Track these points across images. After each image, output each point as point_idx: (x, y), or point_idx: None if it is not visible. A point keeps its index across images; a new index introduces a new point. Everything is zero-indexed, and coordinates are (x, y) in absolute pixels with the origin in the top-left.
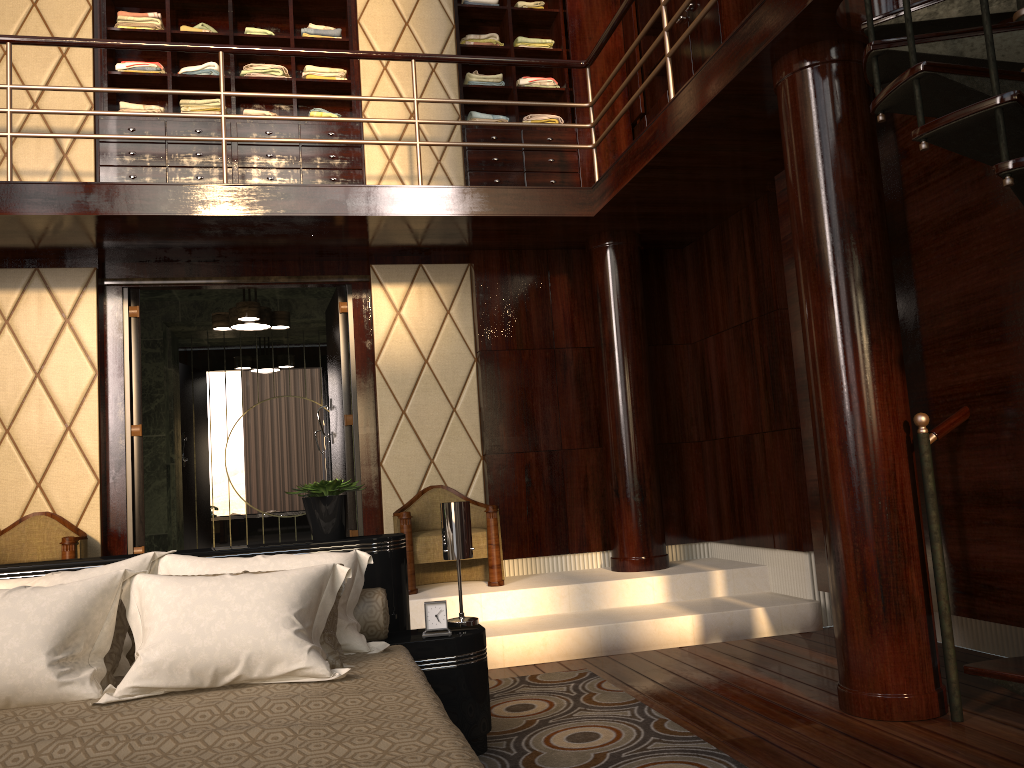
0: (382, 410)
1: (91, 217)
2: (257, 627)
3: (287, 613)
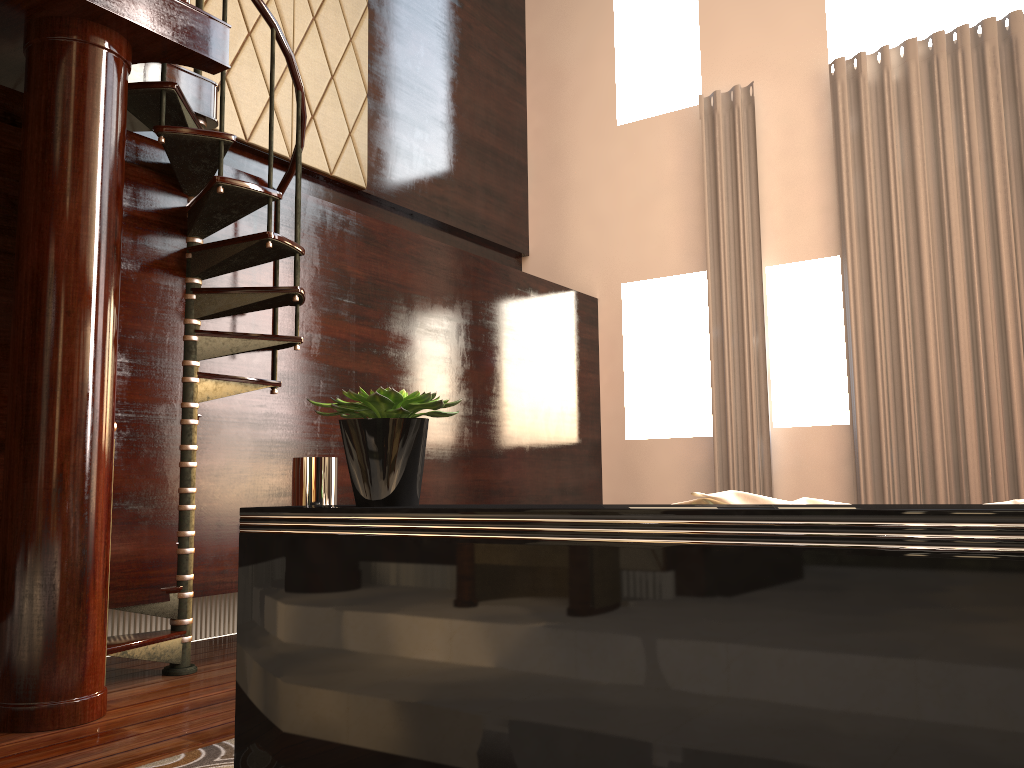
0: None
1: None
2: None
3: None
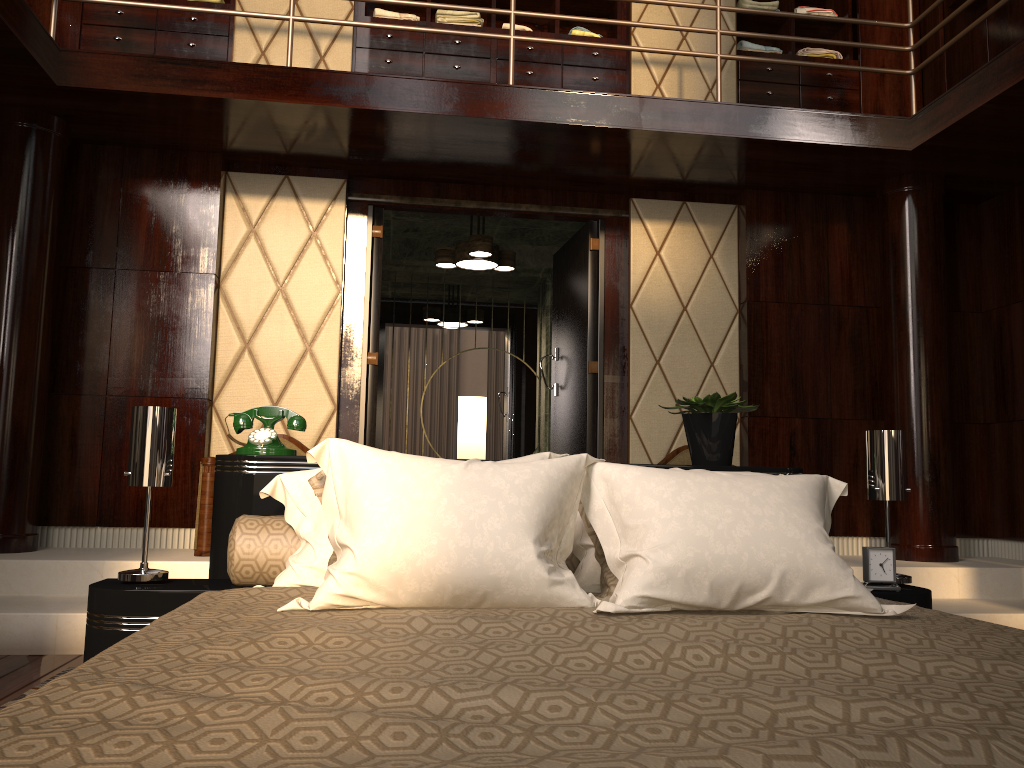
0: (635, 358)
1: (370, 112)
2: (789, 537)
3: (816, 525)
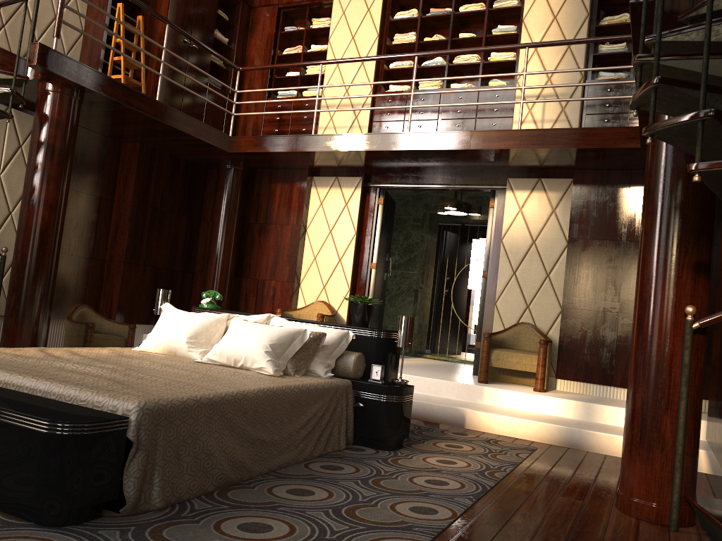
0: (501, 270)
1: (343, 152)
2: (252, 345)
3: (266, 343)
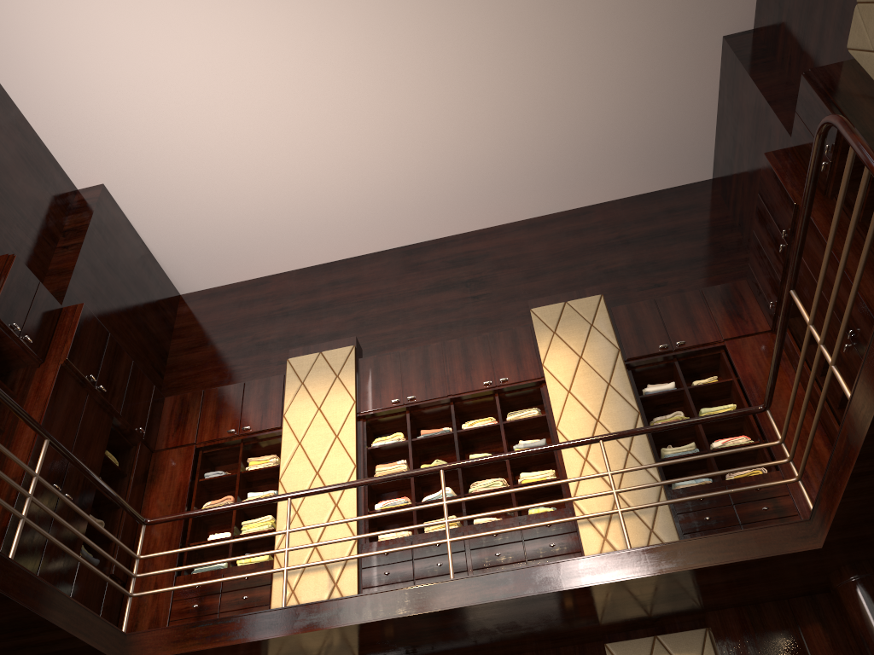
0: None
1: (343, 628)
2: None
3: None
